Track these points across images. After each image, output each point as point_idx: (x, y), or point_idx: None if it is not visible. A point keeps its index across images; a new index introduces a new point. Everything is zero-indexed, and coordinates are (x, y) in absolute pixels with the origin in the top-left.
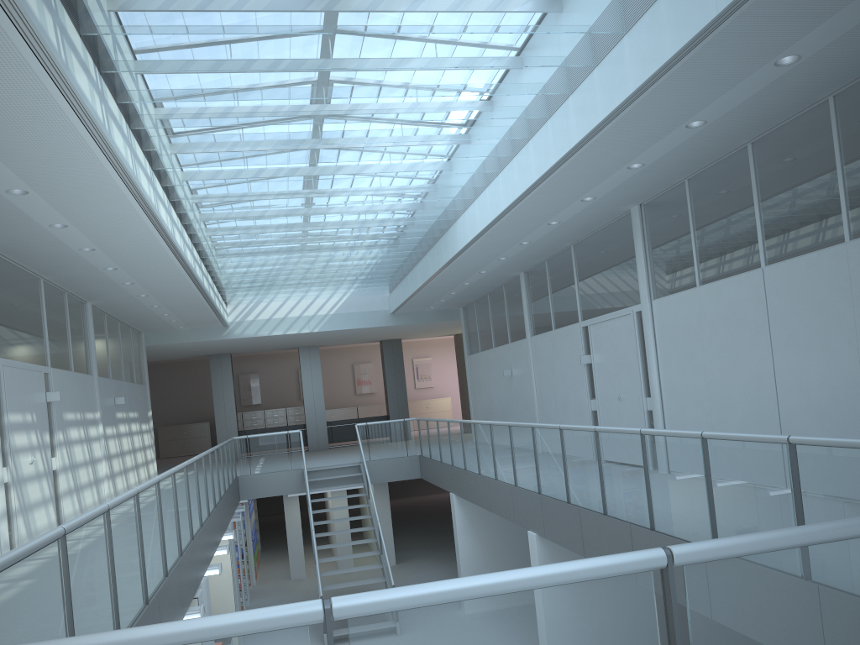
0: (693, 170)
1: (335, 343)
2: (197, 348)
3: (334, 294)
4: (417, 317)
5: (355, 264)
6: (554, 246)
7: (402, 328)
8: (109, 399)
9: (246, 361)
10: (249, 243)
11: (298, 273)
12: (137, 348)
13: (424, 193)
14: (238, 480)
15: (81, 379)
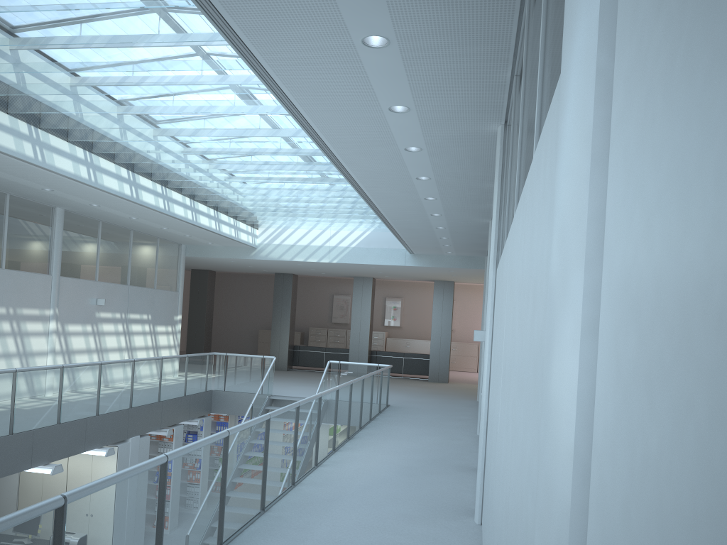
0: (505, 56)
1: (387, 277)
2: (245, 264)
3: (354, 227)
4: (438, 261)
5: (320, 194)
6: (476, 187)
7: (431, 270)
8: (85, 299)
9: (342, 283)
10: (163, 159)
11: (273, 199)
12: (169, 257)
13: (266, 103)
14: (209, 394)
15: (18, 276)
